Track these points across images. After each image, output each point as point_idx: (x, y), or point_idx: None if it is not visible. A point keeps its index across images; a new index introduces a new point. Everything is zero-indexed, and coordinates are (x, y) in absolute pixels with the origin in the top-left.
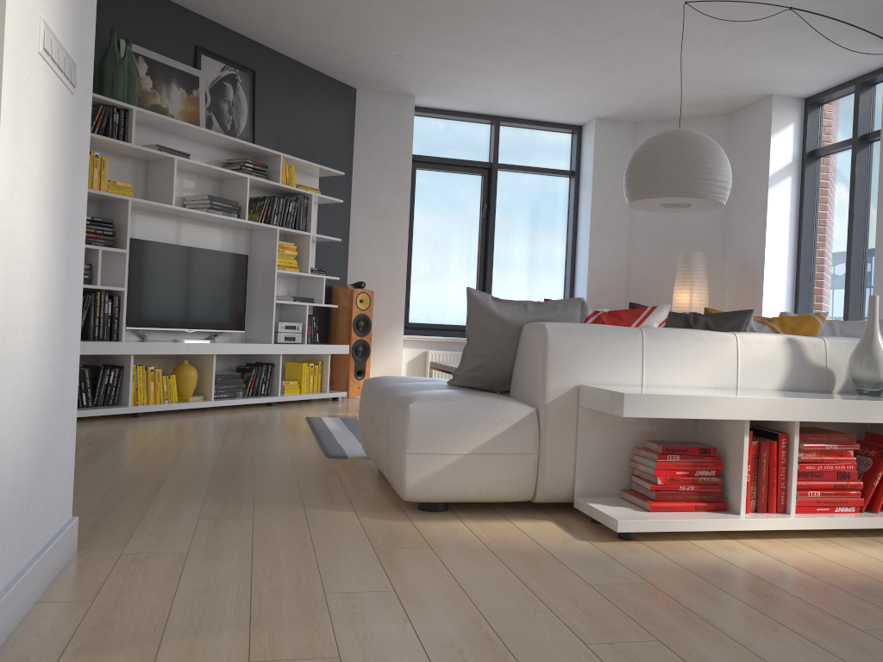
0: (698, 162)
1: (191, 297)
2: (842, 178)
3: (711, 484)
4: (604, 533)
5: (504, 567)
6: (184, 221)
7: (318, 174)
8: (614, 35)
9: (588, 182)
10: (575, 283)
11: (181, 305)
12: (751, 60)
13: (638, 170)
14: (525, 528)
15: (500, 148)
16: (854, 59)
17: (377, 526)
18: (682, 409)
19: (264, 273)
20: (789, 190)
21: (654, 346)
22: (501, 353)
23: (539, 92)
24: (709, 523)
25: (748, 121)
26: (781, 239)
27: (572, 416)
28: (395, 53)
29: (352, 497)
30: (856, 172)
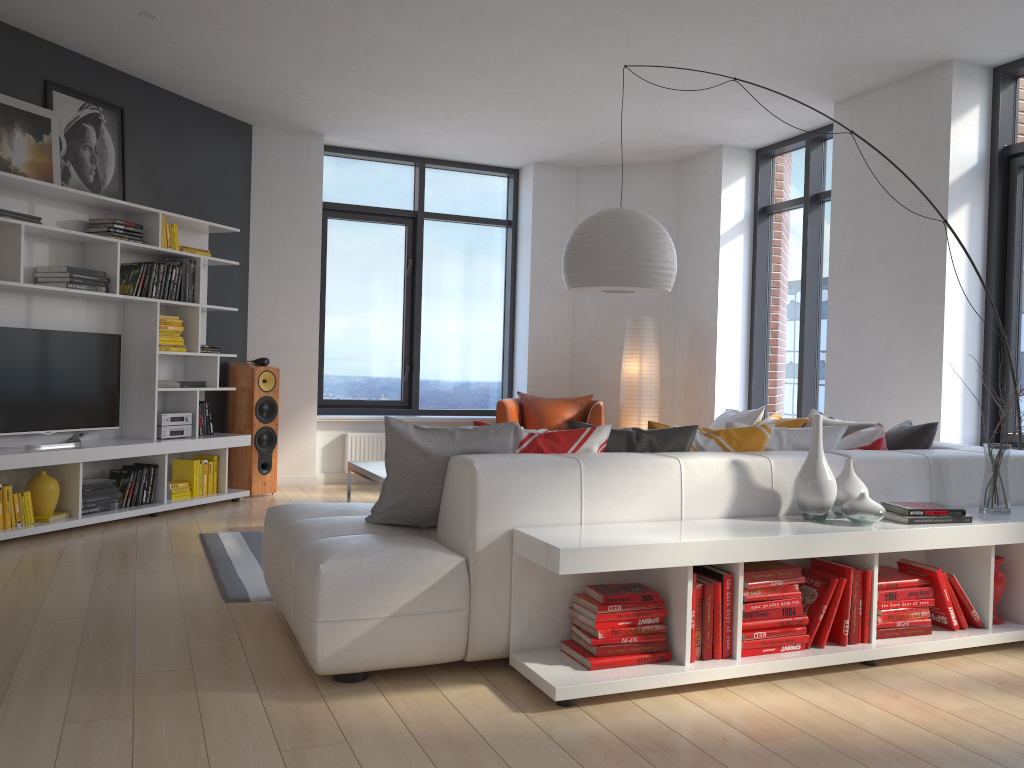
0: (640, 248)
1: (48, 392)
2: (795, 239)
3: (655, 632)
4: (542, 698)
5: (430, 765)
6: (37, 298)
7: (207, 230)
8: (550, 83)
9: (527, 234)
10: (515, 348)
11: (35, 402)
12: (699, 112)
13: (577, 254)
14: (455, 699)
15: (426, 194)
16: (804, 115)
17: (284, 712)
18: (622, 560)
19: (142, 355)
20: (741, 250)
21: (594, 480)
22: (426, 488)
23: (469, 135)
24: (652, 680)
25: (697, 172)
26: (734, 303)
27: (505, 564)
28: (298, 91)
29: (255, 667)
30: (808, 235)
